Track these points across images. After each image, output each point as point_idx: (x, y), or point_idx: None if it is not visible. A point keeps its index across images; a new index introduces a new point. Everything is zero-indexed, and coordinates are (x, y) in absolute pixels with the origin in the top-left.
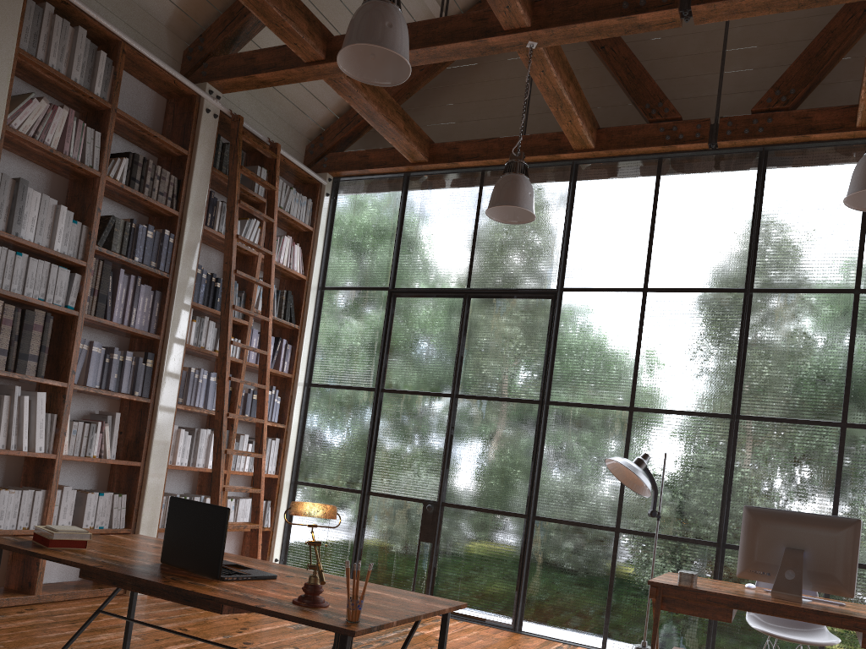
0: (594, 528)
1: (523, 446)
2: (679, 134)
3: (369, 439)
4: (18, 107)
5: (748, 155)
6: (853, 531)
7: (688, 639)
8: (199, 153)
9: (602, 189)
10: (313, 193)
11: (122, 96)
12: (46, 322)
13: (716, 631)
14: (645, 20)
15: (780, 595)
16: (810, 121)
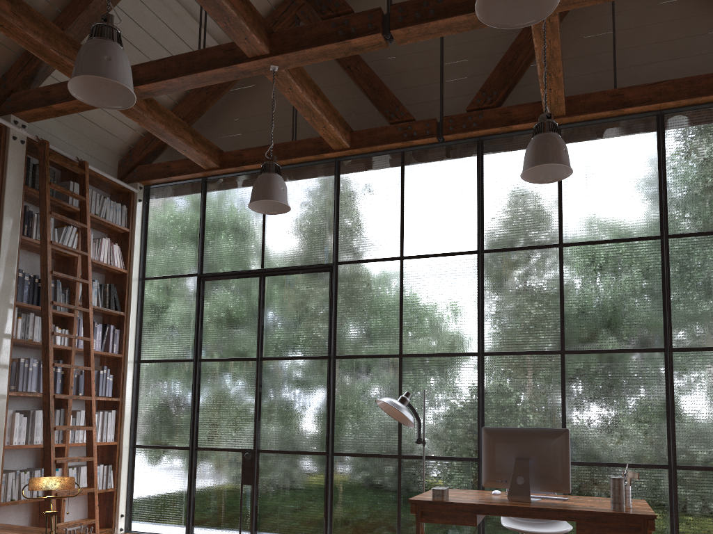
0: (381, 457)
1: (319, 395)
2: (413, 132)
3: (193, 403)
4: None
5: (468, 145)
6: (564, 438)
7: None
8: (9, 174)
9: (361, 180)
10: (127, 200)
11: None
12: None
13: (485, 531)
14: (358, 44)
15: (514, 498)
16: (510, 115)
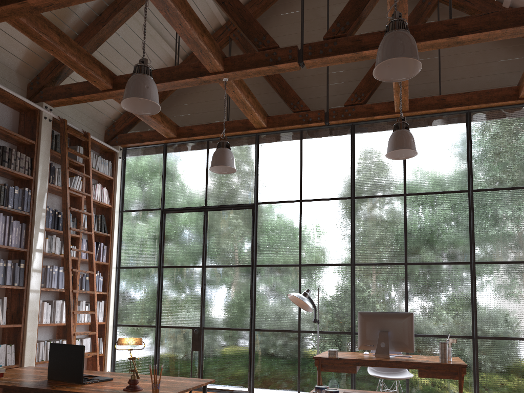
0: (287, 332)
1: (245, 291)
2: (309, 118)
3: (158, 296)
4: None
5: (345, 127)
6: (410, 318)
7: (342, 385)
8: (42, 142)
9: (273, 148)
10: (111, 158)
11: None
12: None
13: (355, 379)
14: (282, 67)
15: (379, 355)
16: (373, 109)
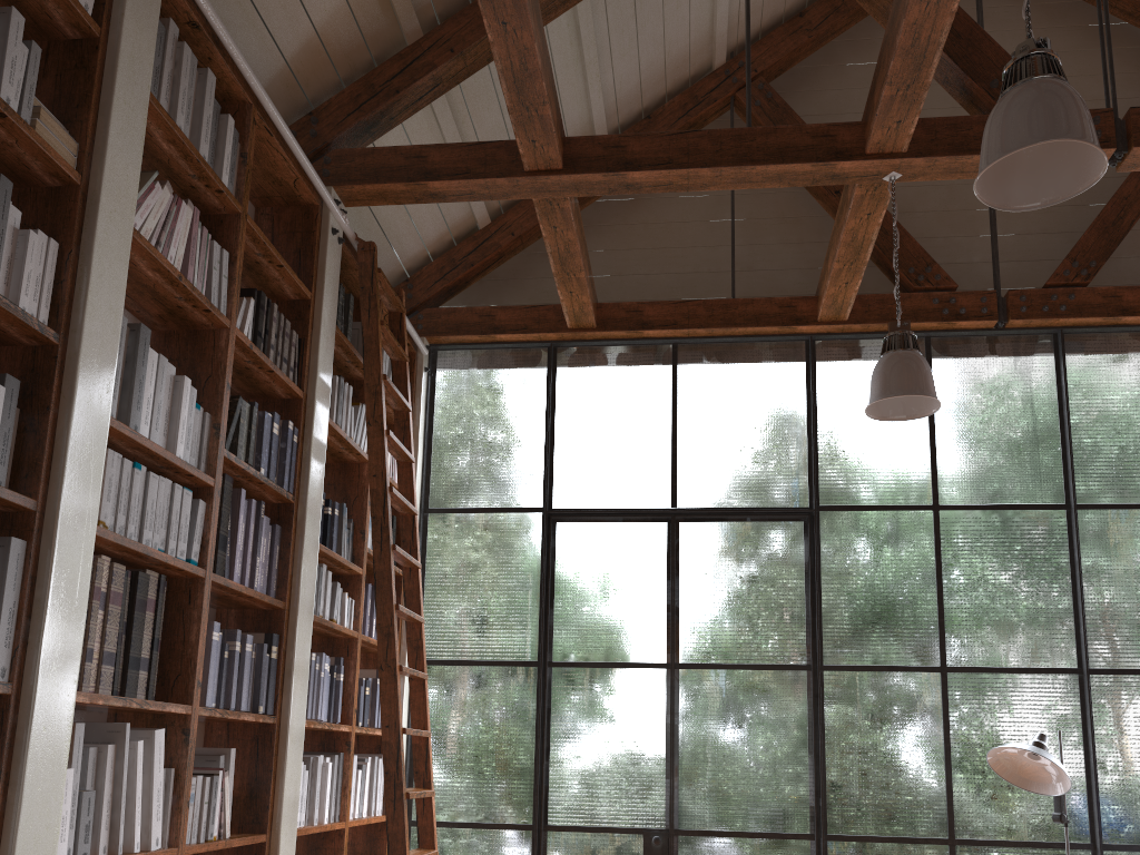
0: (918, 843)
1: (793, 733)
2: (961, 308)
3: (540, 742)
4: (138, 195)
5: (1039, 338)
6: None
7: None
8: (325, 297)
9: (854, 374)
10: None
11: None
12: (160, 593)
13: None
14: None
15: None
16: (1120, 300)
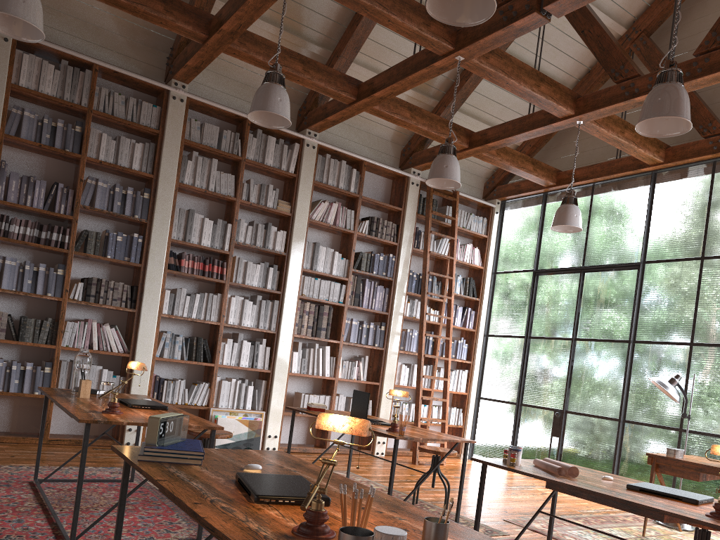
0: (664, 428)
1: (618, 372)
2: None
3: (521, 369)
4: (314, 208)
5: None
6: None
7: None
8: (408, 208)
9: (673, 189)
10: (487, 213)
11: (367, 185)
12: (329, 311)
13: None
14: (641, 100)
15: None
16: None
